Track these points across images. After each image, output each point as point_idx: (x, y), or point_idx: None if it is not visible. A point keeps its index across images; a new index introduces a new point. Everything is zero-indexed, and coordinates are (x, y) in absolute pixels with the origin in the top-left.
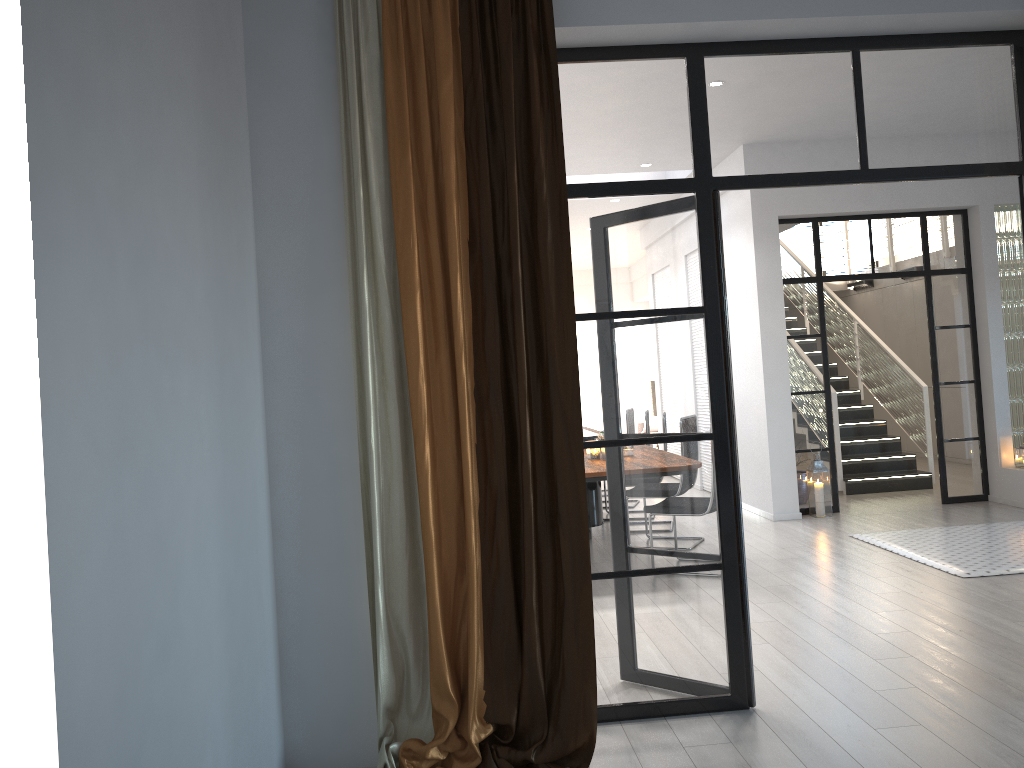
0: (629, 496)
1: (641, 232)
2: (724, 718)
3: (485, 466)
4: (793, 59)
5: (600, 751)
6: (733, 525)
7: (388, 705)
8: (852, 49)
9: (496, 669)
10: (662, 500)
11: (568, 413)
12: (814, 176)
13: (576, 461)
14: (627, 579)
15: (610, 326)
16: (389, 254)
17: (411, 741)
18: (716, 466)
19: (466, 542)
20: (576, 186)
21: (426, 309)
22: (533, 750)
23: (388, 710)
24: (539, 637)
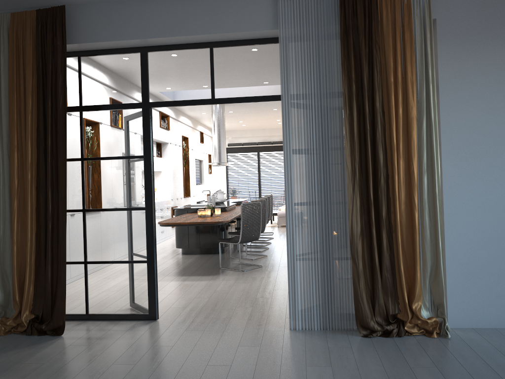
0: (111, 231)
1: (120, 124)
2: (141, 322)
3: (38, 216)
4: (185, 52)
5: (79, 329)
6: (152, 245)
7: (0, 304)
8: (209, 47)
9: (37, 294)
10: (124, 233)
11: (63, 197)
12: (191, 101)
13: (64, 216)
14: (110, 264)
15: (106, 162)
16: (9, 134)
17: (3, 318)
18: (146, 221)
19: (26, 245)
20: (94, 106)
21: (20, 155)
22: (44, 325)
23: (2, 306)
24: (50, 282)
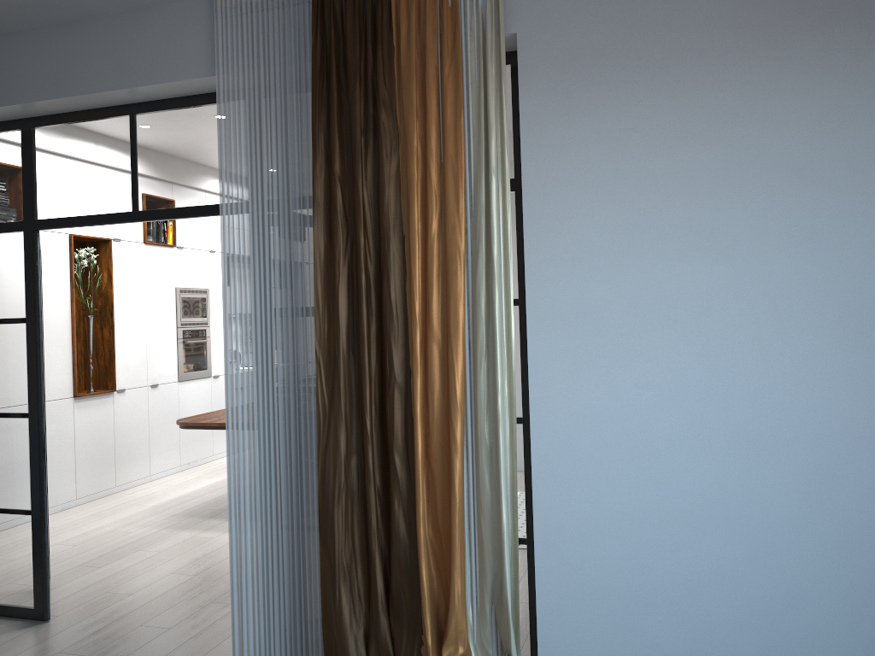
0: None
1: None
2: (16, 624)
3: None
4: (90, 125)
5: None
6: (39, 483)
7: None
8: (128, 114)
9: None
10: None
11: None
12: (99, 218)
13: None
14: None
15: None
16: None
17: None
18: (30, 438)
19: None
20: None
21: None
22: None
23: None
24: None
